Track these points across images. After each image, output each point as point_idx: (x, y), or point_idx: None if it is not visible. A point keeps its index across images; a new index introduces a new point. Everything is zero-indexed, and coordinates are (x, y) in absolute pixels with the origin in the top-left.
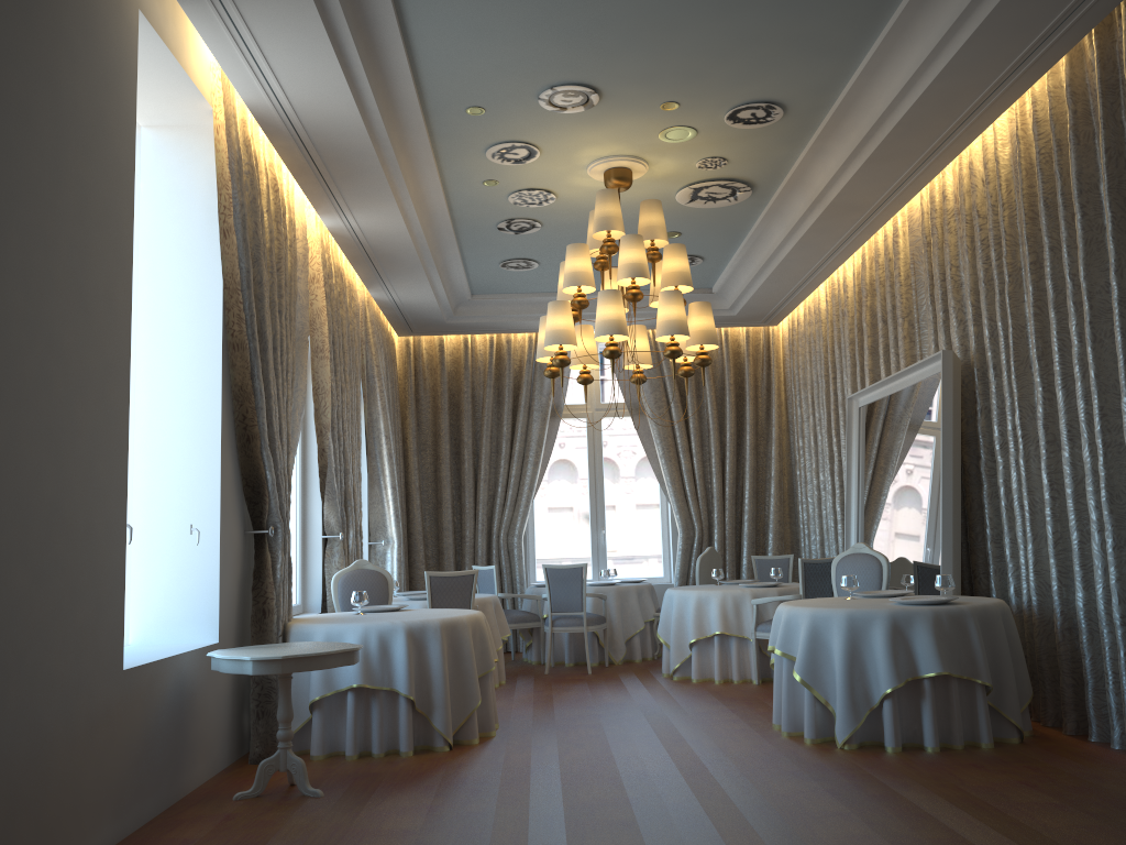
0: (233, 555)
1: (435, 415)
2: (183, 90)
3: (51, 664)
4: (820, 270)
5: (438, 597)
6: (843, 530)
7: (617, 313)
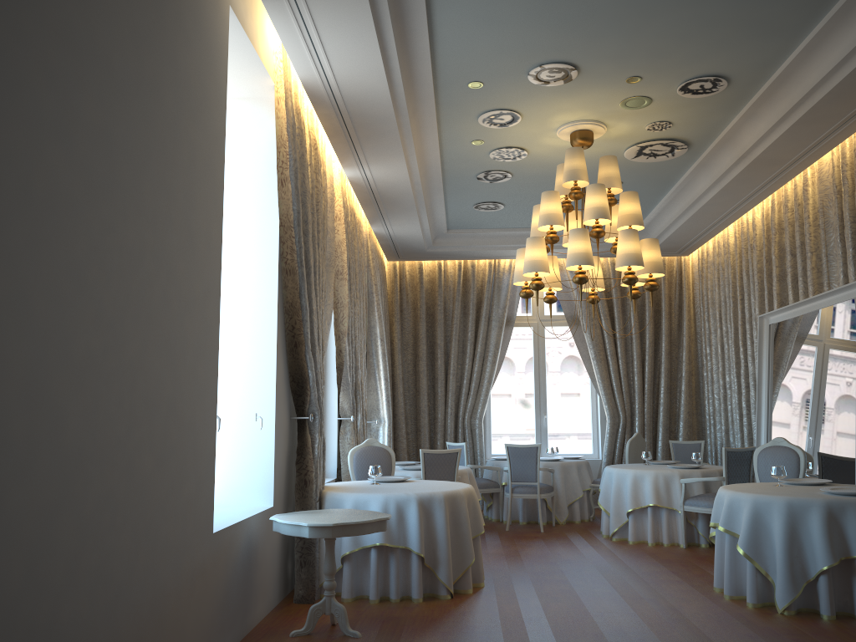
0: (283, 436)
1: (415, 322)
2: (253, 70)
3: (166, 532)
4: (734, 212)
5: (429, 470)
6: (748, 423)
7: (585, 247)
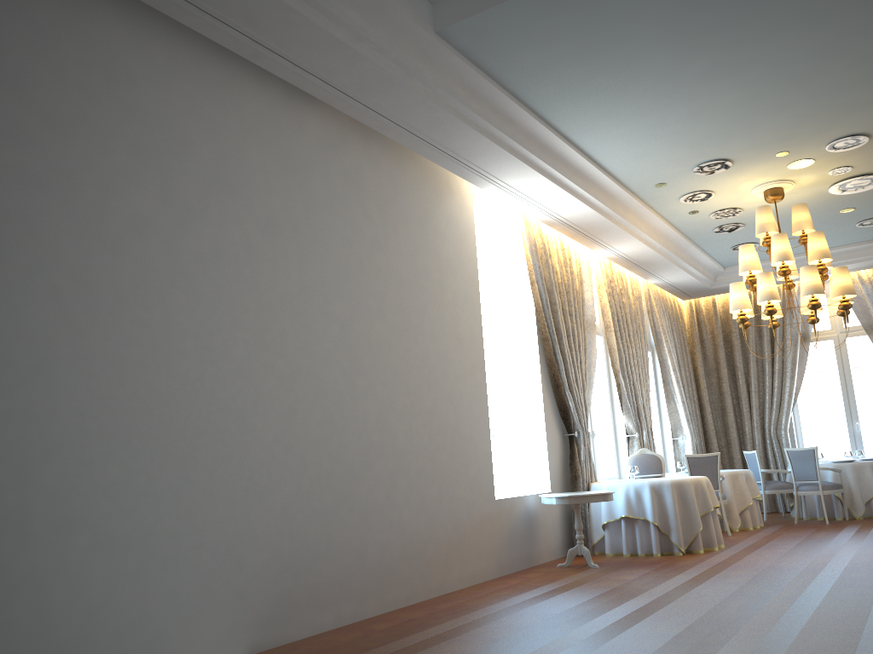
0: (556, 447)
1: (716, 349)
2: (502, 219)
3: (460, 492)
4: None
5: (694, 470)
6: None
7: (768, 286)
